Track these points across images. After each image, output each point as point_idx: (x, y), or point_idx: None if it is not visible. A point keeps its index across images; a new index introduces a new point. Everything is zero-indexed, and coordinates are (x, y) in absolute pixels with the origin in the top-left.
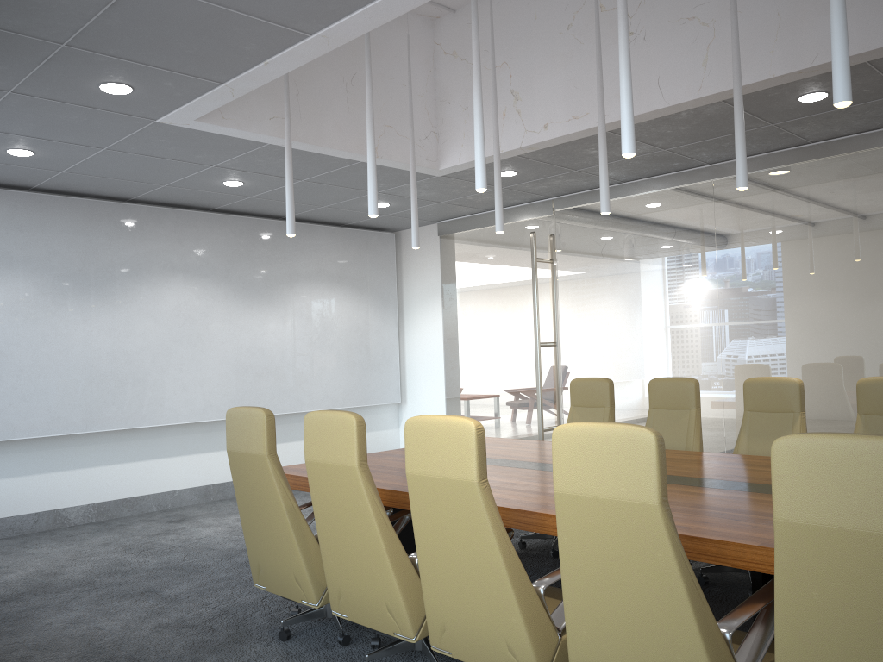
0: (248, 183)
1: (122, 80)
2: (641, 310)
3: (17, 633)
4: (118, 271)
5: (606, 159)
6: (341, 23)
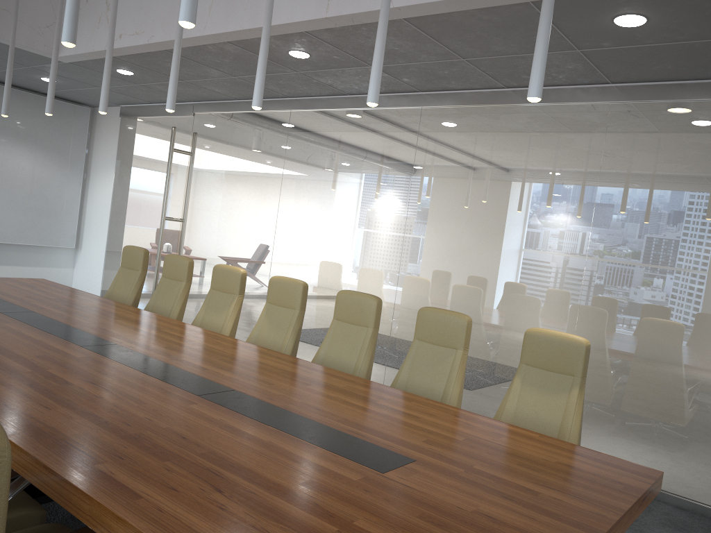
0: None
1: None
2: (233, 204)
3: None
4: None
5: (109, 68)
6: None
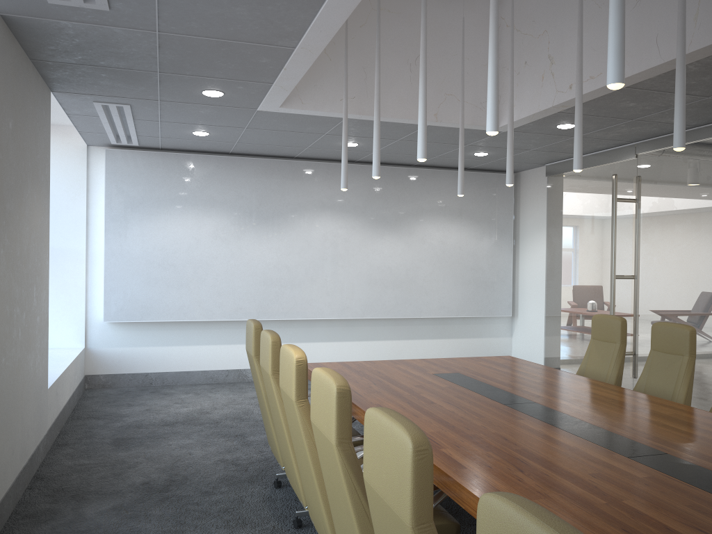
0: (361, 143)
1: (211, 88)
2: (707, 251)
3: (150, 446)
4: (284, 208)
5: (580, 120)
6: (305, 38)
